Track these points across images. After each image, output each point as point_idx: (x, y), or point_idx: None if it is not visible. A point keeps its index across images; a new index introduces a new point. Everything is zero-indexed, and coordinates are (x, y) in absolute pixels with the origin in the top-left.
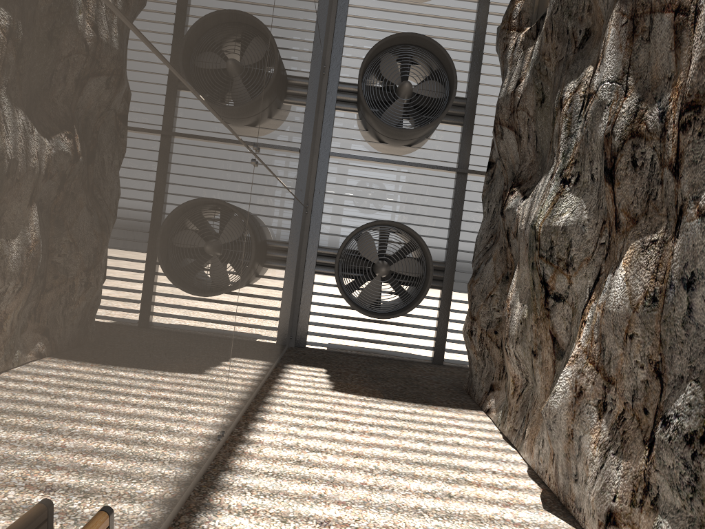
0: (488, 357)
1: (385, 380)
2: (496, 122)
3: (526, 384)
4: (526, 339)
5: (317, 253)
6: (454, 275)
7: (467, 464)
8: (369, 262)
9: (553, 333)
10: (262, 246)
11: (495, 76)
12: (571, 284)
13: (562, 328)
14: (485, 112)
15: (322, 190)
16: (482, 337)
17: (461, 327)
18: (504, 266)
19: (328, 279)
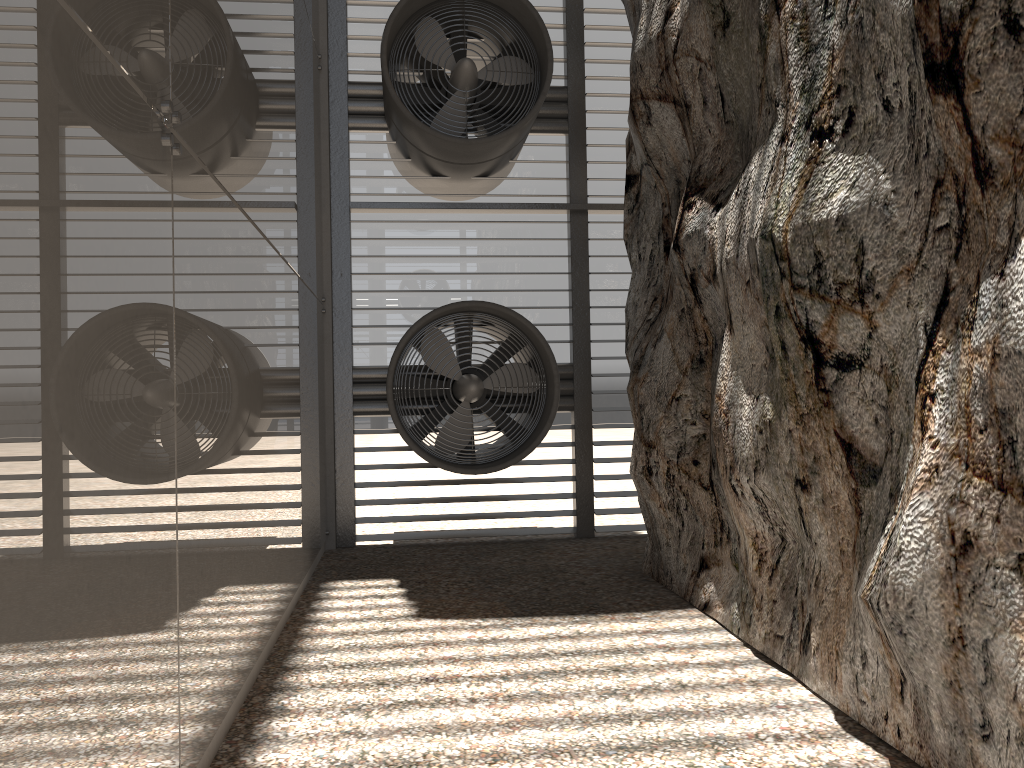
0: (688, 509)
1: (507, 581)
2: (634, 98)
3: (782, 545)
4: (778, 461)
5: (353, 380)
6: (590, 384)
7: (718, 730)
8: (445, 382)
9: (844, 437)
10: (230, 349)
11: (608, 47)
12: (876, 328)
13: (864, 423)
14: (601, 107)
15: (346, 270)
16: (672, 476)
17: (615, 469)
18: (693, 342)
19: (379, 423)
